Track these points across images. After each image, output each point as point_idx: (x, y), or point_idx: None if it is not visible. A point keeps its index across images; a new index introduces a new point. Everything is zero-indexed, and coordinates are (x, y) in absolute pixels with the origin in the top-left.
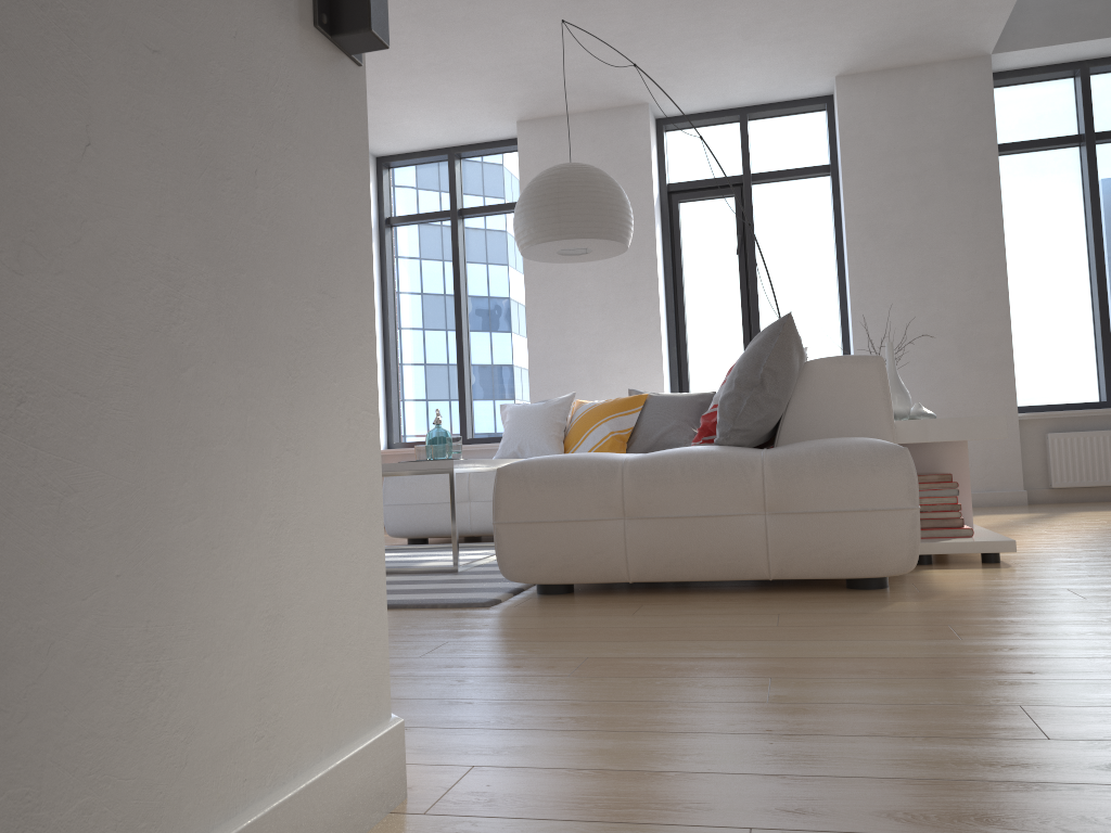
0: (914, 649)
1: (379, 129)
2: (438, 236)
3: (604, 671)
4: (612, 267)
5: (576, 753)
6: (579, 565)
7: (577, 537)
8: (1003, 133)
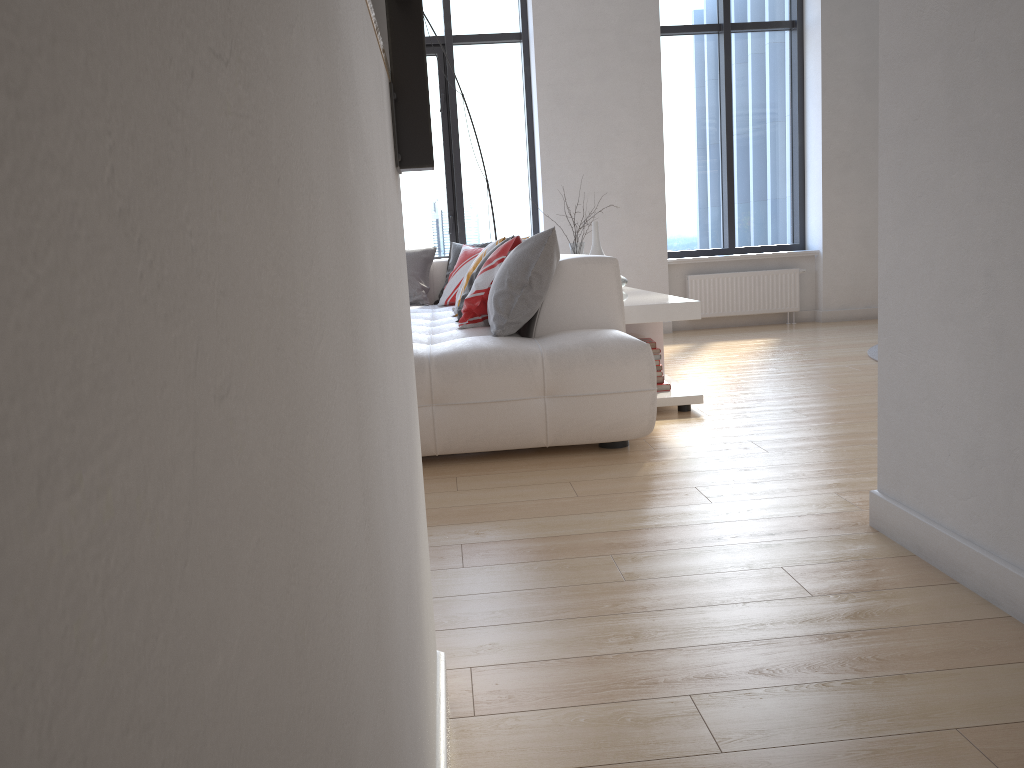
0: (687, 515)
1: None
2: None
3: (487, 559)
4: None
5: (532, 645)
6: None
7: None
8: (661, 17)
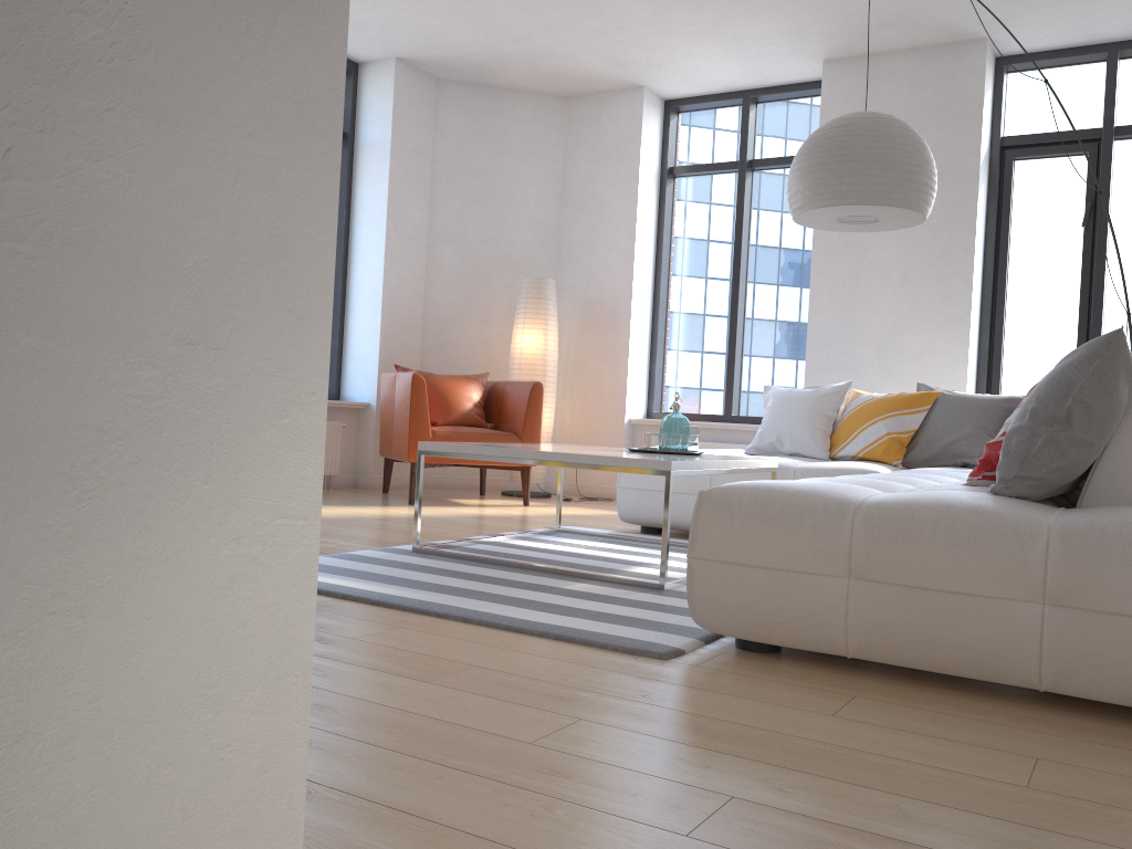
0: None
1: (667, 69)
2: (723, 190)
3: (740, 837)
4: (918, 235)
5: None
6: (785, 625)
7: (786, 591)
8: None
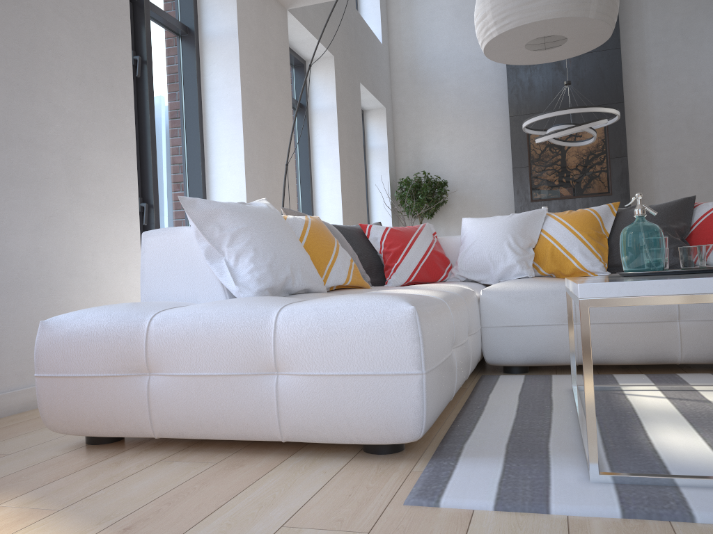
0: None
1: None
2: None
3: None
4: (90, 29)
5: None
6: None
7: None
8: None
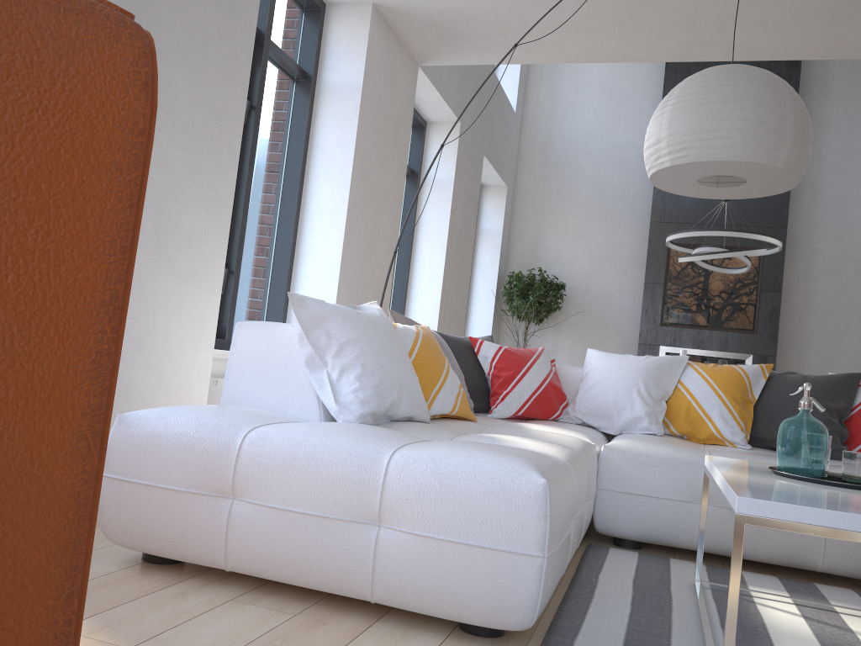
0: None
1: None
2: None
3: None
4: (208, 73)
5: None
6: None
7: None
8: None
